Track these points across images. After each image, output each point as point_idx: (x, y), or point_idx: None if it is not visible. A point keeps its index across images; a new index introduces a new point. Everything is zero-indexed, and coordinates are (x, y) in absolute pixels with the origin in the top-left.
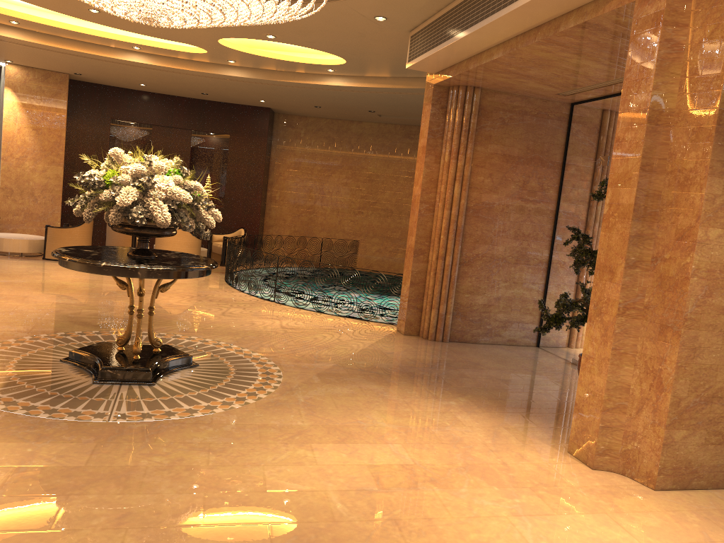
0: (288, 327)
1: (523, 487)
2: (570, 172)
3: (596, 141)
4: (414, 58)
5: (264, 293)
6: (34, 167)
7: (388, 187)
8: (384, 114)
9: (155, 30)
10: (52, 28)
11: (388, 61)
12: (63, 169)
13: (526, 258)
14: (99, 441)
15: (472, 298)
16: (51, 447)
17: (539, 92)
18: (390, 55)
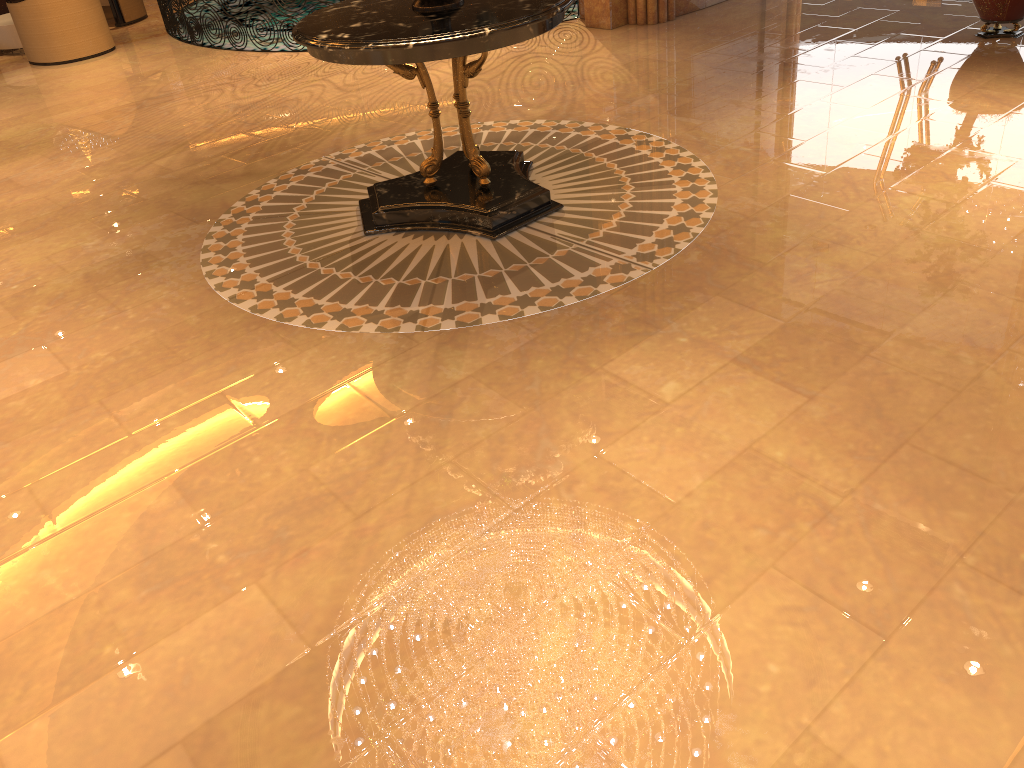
0: None
1: None
2: None
3: None
4: None
5: None
6: None
7: None
8: None
9: None
10: None
11: None
12: None
13: None
14: (714, 293)
15: None
16: (692, 324)
17: None
18: None
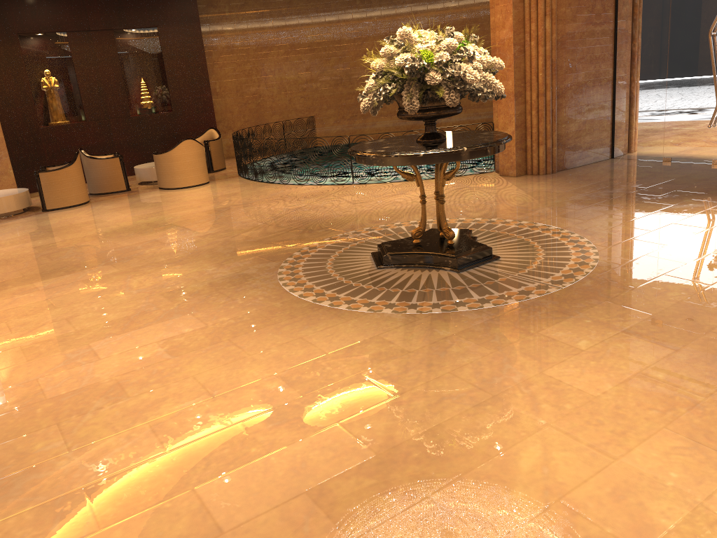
0: (428, 196)
1: None
2: None
3: None
4: None
5: (338, 179)
6: None
7: (332, 53)
8: None
9: None
10: None
11: None
12: None
13: (599, 79)
14: (604, 300)
15: (567, 127)
16: (592, 314)
17: None
18: None
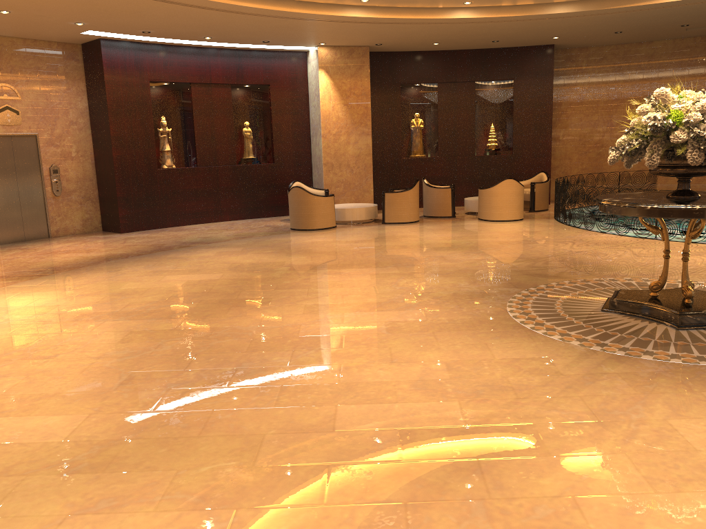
0: None
1: None
2: None
3: None
4: None
5: (640, 232)
6: (347, 140)
7: None
8: (697, 26)
9: None
10: None
11: None
12: (371, 138)
13: None
14: None
15: None
16: None
17: None
18: None
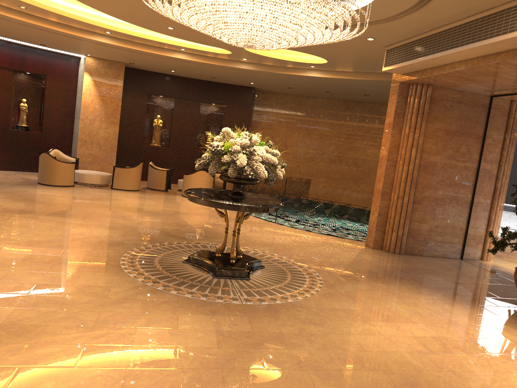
0: (297, 241)
1: (513, 354)
2: (490, 142)
3: (511, 123)
4: (390, 65)
5: (268, 217)
6: (100, 125)
7: (332, 143)
8: (336, 93)
9: (204, 40)
10: (132, 36)
11: (357, 63)
12: (118, 127)
13: (456, 199)
14: (247, 316)
15: (420, 225)
16: (224, 318)
17: (473, 89)
18: (362, 59)
